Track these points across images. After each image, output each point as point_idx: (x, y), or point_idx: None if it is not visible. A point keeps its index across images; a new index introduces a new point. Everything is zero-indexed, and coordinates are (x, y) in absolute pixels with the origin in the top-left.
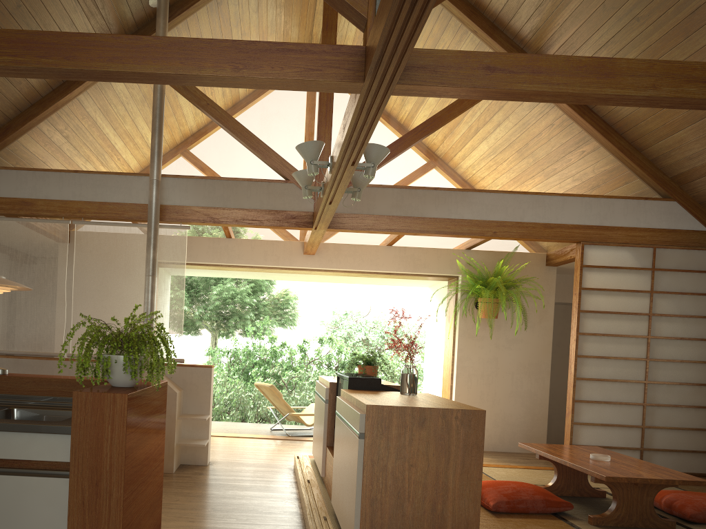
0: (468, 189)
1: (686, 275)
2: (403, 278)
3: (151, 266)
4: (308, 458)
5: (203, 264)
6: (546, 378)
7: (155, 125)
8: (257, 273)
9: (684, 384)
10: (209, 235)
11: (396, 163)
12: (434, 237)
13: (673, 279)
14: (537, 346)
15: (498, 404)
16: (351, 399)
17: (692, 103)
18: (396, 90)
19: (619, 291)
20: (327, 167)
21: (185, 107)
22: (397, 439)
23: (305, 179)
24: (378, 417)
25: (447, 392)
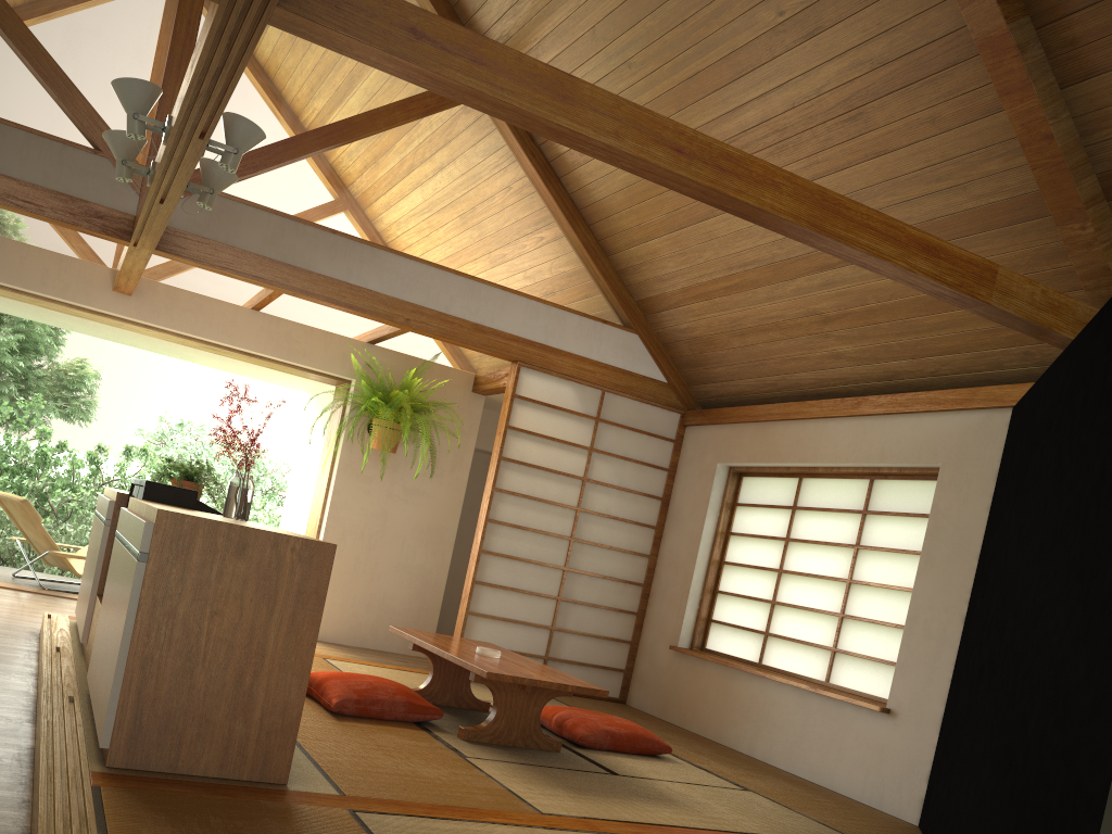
0: (381, 245)
1: (633, 435)
2: (270, 367)
3: None
4: (67, 619)
5: None
6: (447, 552)
7: None
8: (27, 306)
9: (608, 578)
10: None
11: (281, 176)
12: (323, 311)
13: (618, 438)
14: (443, 505)
15: (377, 580)
16: (140, 507)
17: (657, 174)
18: (276, 18)
19: (553, 439)
20: (161, 132)
21: None
22: (199, 569)
23: (124, 148)
24: (175, 531)
25: None
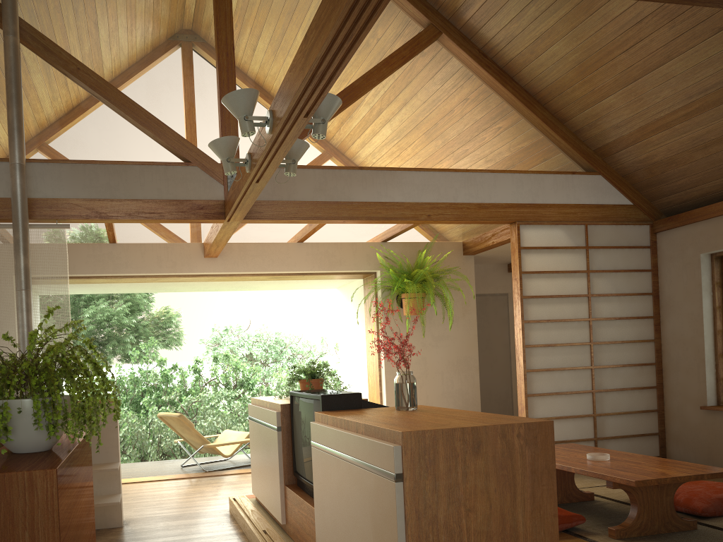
0: (396, 167)
1: (617, 251)
2: (316, 279)
3: (23, 278)
4: (247, 499)
5: (83, 276)
6: (475, 374)
7: (11, 92)
8: (148, 284)
9: (627, 366)
10: (87, 240)
11: (313, 140)
12: (353, 229)
13: (606, 257)
14: (463, 341)
15: None
16: (348, 424)
17: None
18: None
19: (558, 272)
20: (264, 125)
21: (47, 74)
22: (447, 475)
23: (226, 149)
24: (420, 447)
25: (377, 401)
